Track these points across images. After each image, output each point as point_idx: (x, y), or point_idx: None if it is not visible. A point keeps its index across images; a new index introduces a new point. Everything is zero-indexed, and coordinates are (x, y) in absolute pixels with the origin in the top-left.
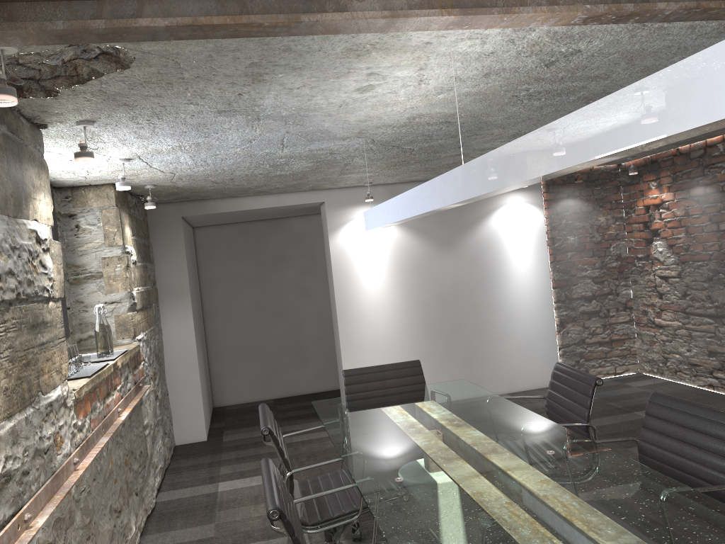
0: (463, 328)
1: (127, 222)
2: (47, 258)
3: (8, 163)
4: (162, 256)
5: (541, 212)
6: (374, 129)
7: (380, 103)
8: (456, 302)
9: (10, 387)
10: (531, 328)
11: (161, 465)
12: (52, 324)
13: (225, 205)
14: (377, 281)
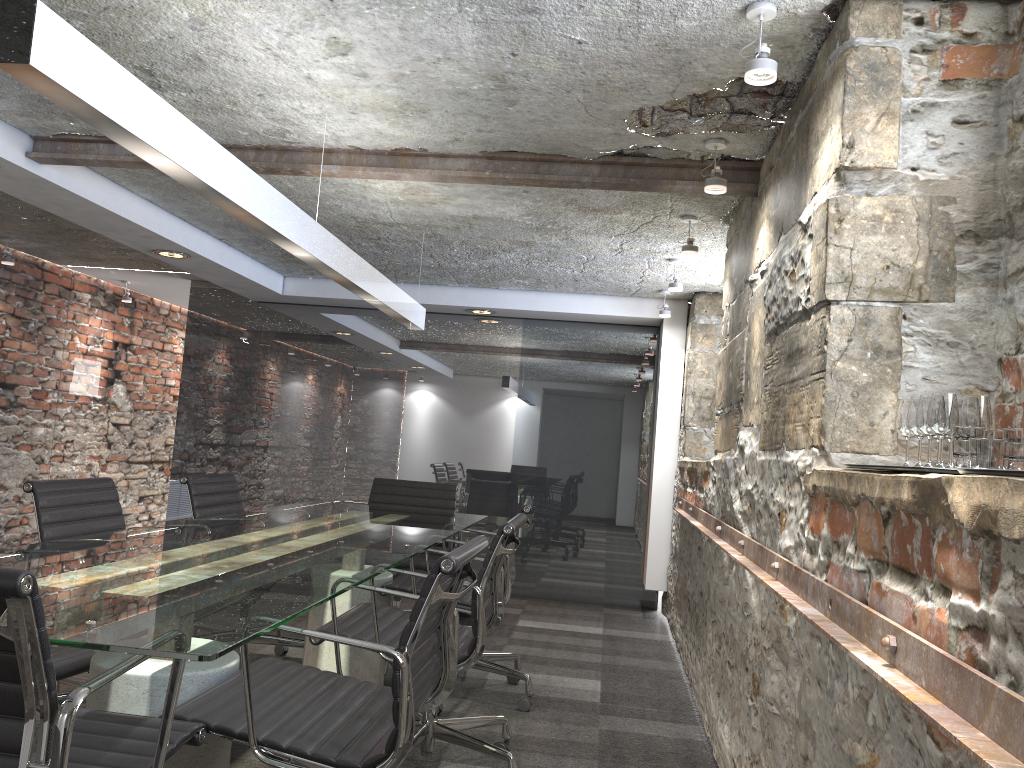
0: None
1: None
2: (809, 248)
3: (797, 157)
4: None
5: None
6: None
7: (268, 4)
8: None
9: (767, 422)
10: None
11: None
12: (806, 351)
13: None
14: None
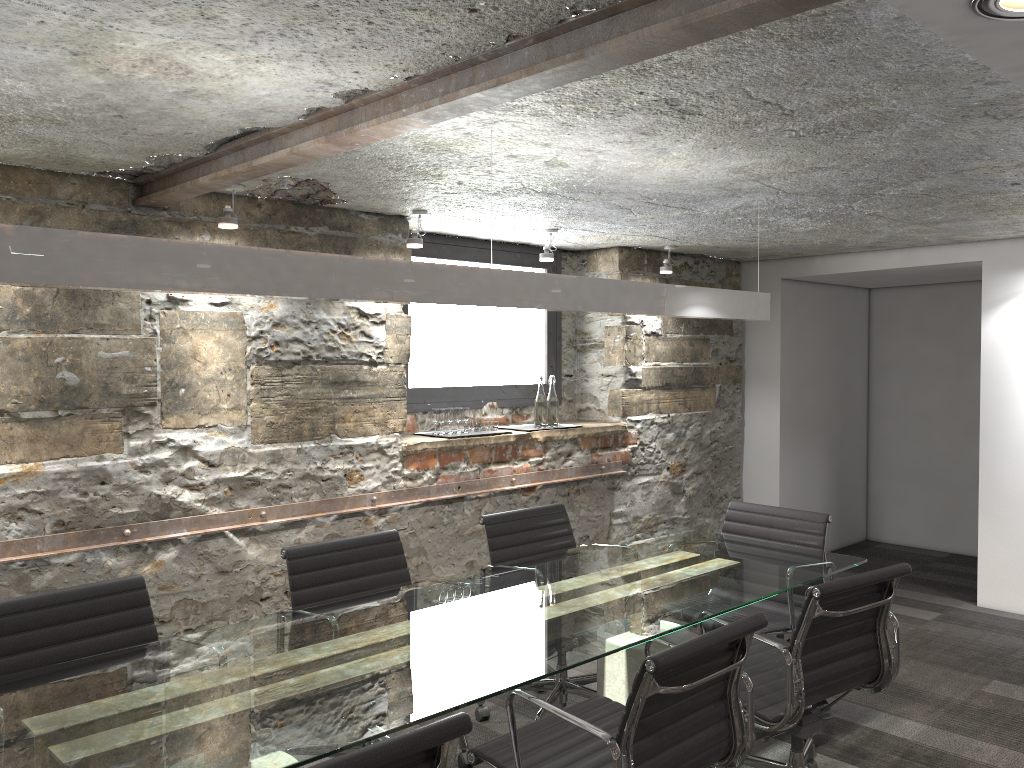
0: None
1: None
2: (377, 330)
3: None
4: (754, 328)
5: None
6: (737, 185)
7: (625, 168)
8: None
9: (280, 423)
10: None
11: None
12: (375, 384)
13: (834, 264)
14: None
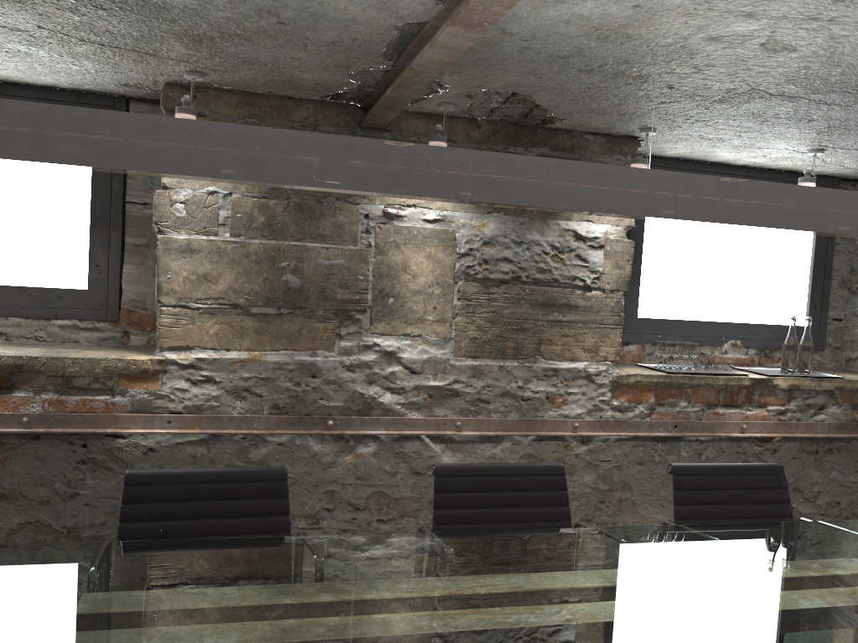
0: None
1: None
2: (594, 254)
3: None
4: None
5: None
6: None
7: None
8: None
9: (483, 339)
10: None
11: None
12: (588, 310)
13: None
14: None
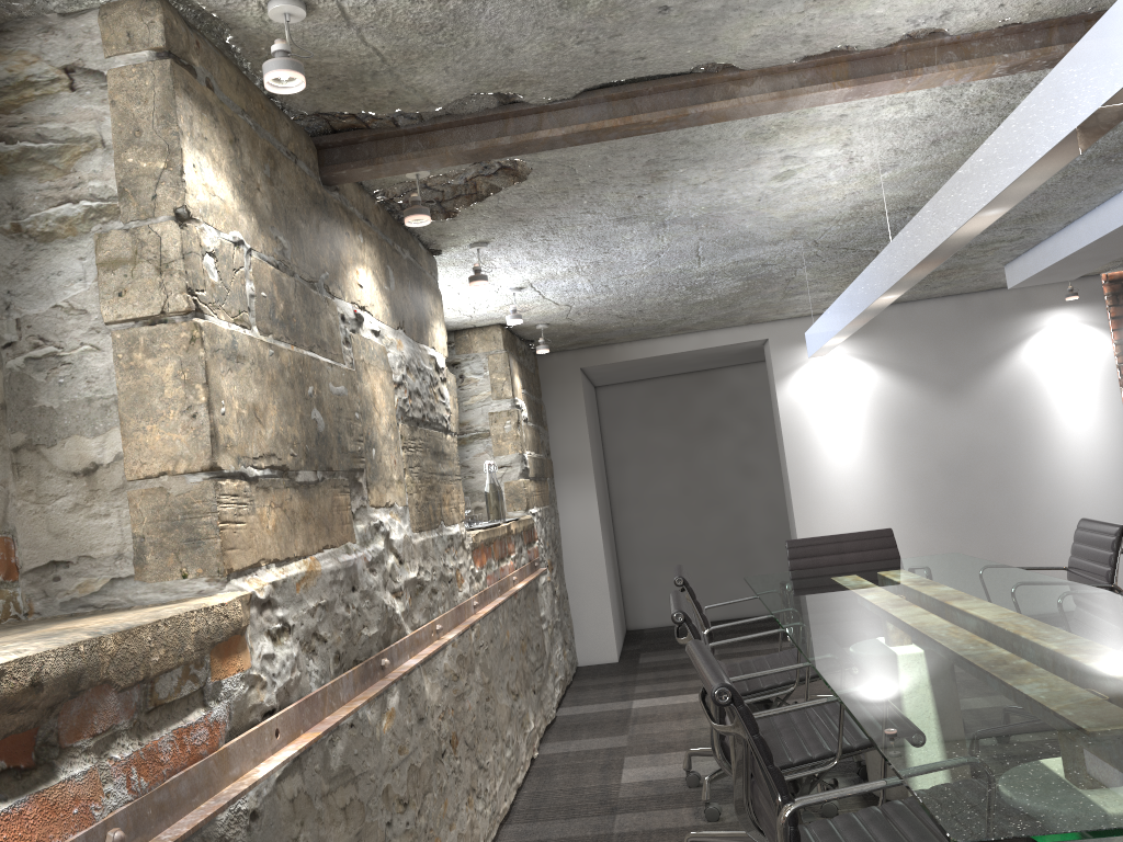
0: (984, 513)
1: (516, 371)
2: (444, 388)
3: (411, 287)
4: (557, 420)
5: (1107, 335)
6: (812, 227)
7: (808, 191)
8: (971, 475)
9: (420, 504)
10: (1098, 513)
11: (561, 677)
12: (449, 458)
13: (635, 350)
14: (847, 446)
